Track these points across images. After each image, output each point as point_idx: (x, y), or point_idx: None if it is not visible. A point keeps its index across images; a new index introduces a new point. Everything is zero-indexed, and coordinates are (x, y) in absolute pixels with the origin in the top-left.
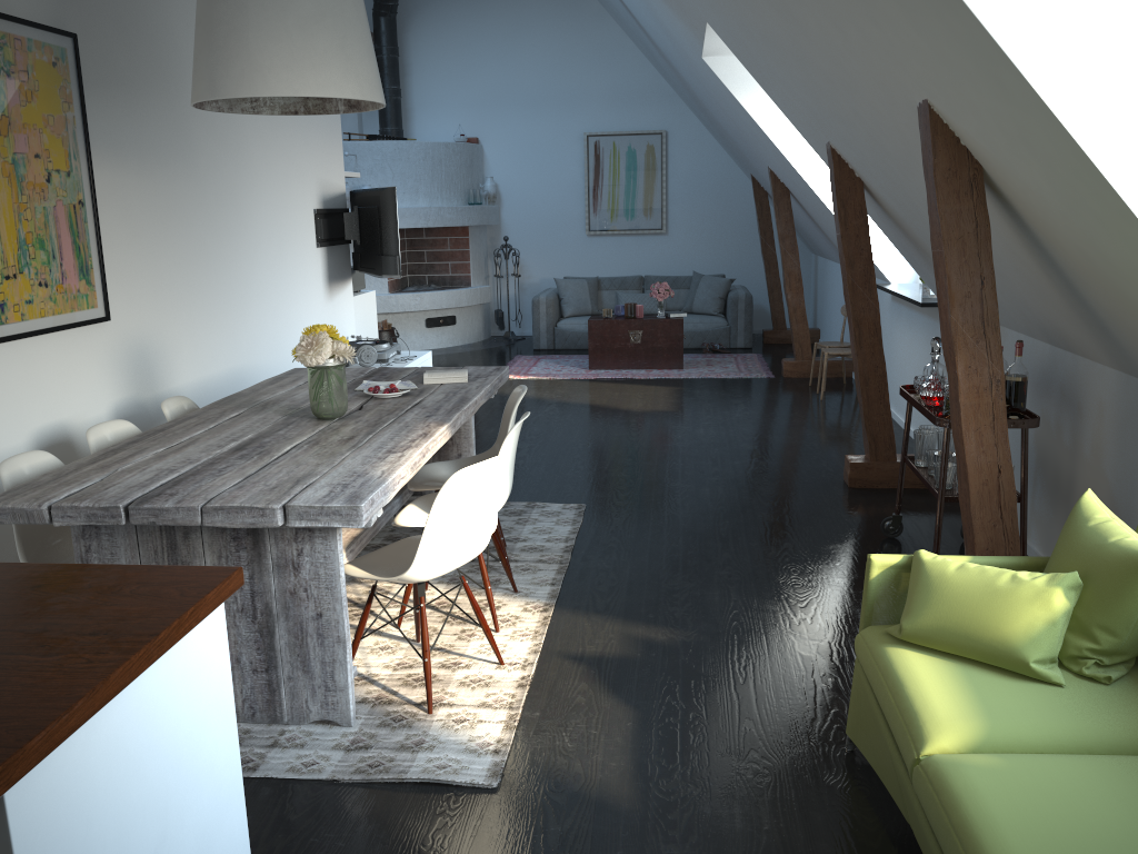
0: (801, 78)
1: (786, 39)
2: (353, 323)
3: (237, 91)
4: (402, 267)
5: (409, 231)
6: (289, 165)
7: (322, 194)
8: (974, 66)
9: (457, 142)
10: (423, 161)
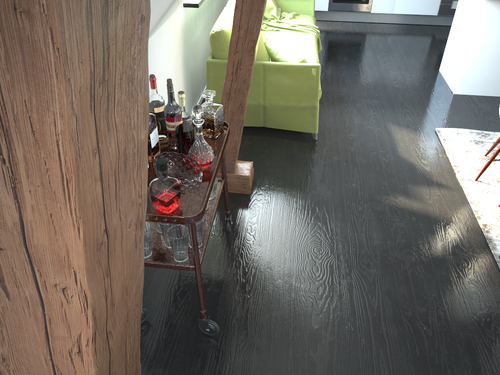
0: None
1: None
2: None
3: None
4: None
5: None
6: None
7: None
8: None
9: None
10: None
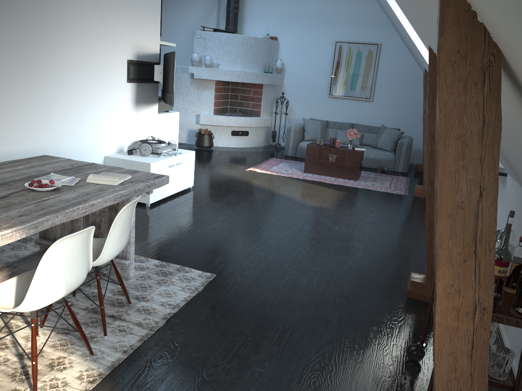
0: None
1: None
2: (156, 129)
3: None
4: (225, 102)
5: (232, 83)
6: (107, 30)
7: (137, 51)
8: None
9: (262, 38)
10: (241, 46)
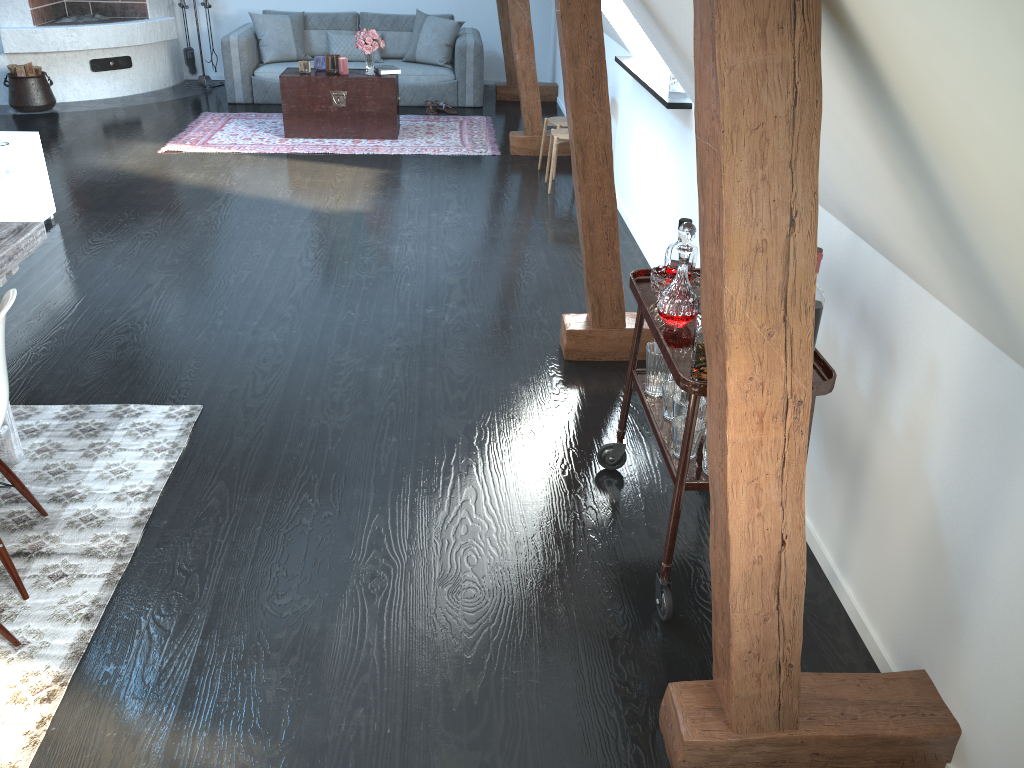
0: None
1: None
2: None
3: None
4: None
5: None
6: None
7: None
8: None
9: None
10: None
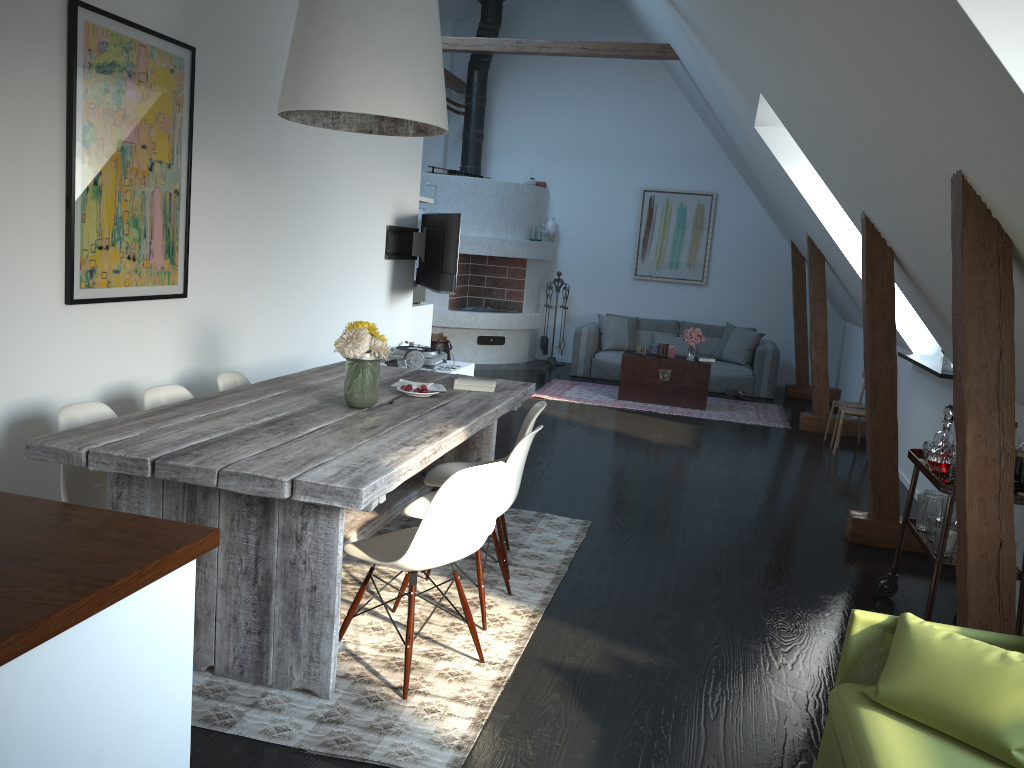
0: (842, 147)
1: (830, 109)
2: (409, 330)
3: (315, 104)
4: (464, 288)
5: (474, 258)
6: (370, 184)
7: (396, 213)
8: (1011, 136)
9: (526, 184)
10: (494, 198)
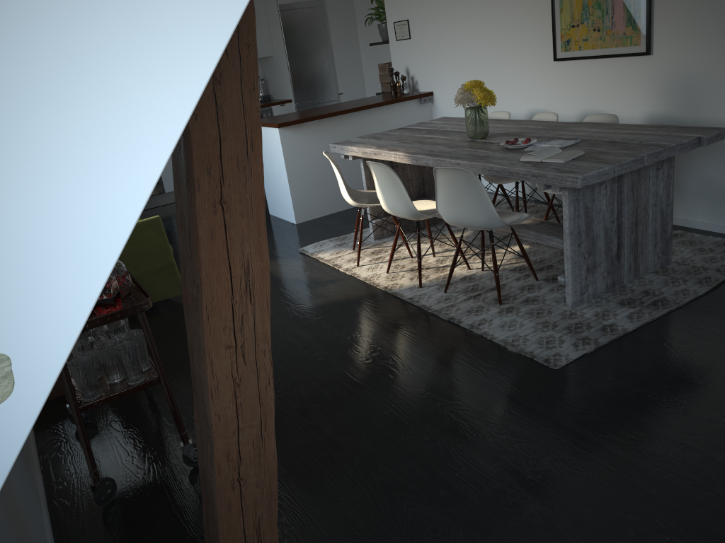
0: None
1: None
2: None
3: None
4: None
5: None
6: None
7: None
8: None
9: None
10: None
